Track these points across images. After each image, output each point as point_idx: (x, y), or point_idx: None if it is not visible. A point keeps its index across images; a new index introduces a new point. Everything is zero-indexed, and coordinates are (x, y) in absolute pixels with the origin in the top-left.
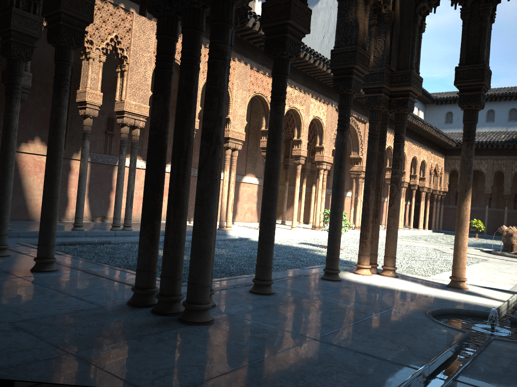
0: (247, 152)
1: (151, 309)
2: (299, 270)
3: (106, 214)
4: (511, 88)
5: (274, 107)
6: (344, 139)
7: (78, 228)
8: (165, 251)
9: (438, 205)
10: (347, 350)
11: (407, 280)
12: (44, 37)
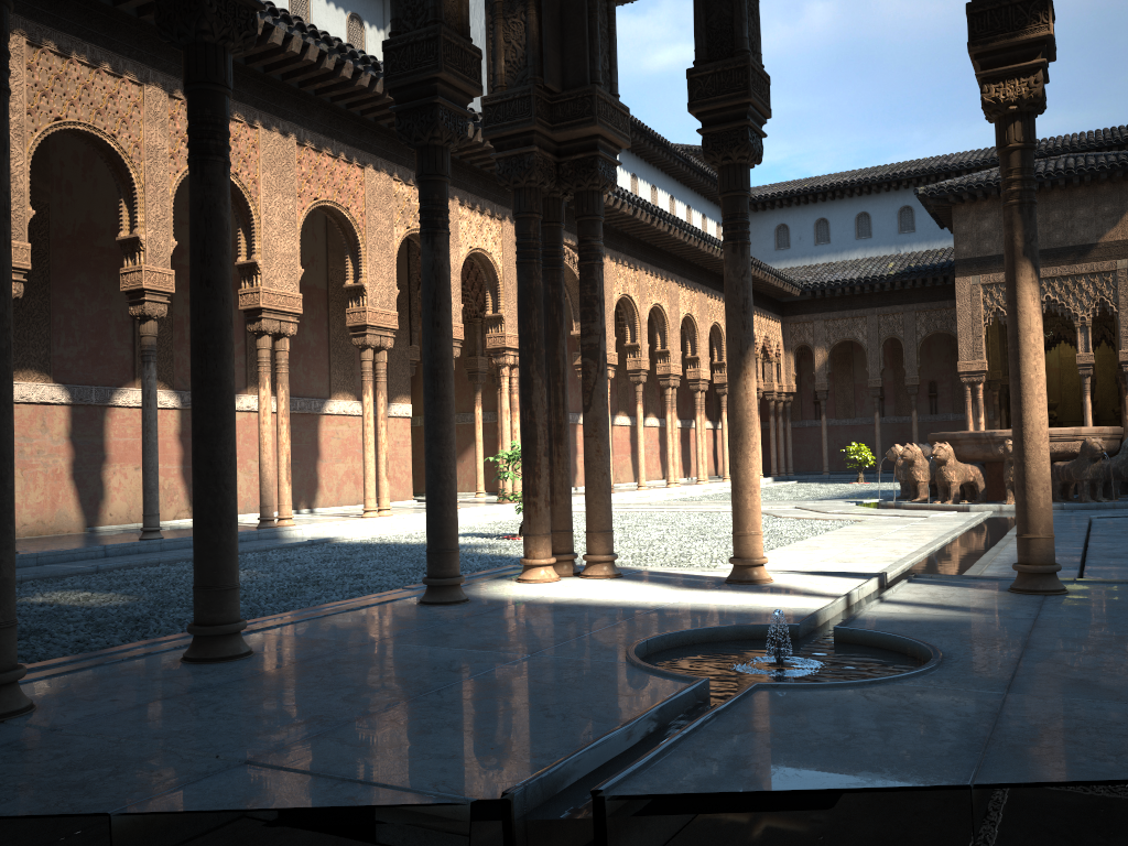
0: (330, 345)
1: None
2: (397, 593)
3: None
4: (897, 166)
5: (198, 170)
6: (437, 255)
7: None
8: None
9: (780, 423)
10: (318, 781)
11: (639, 580)
12: None
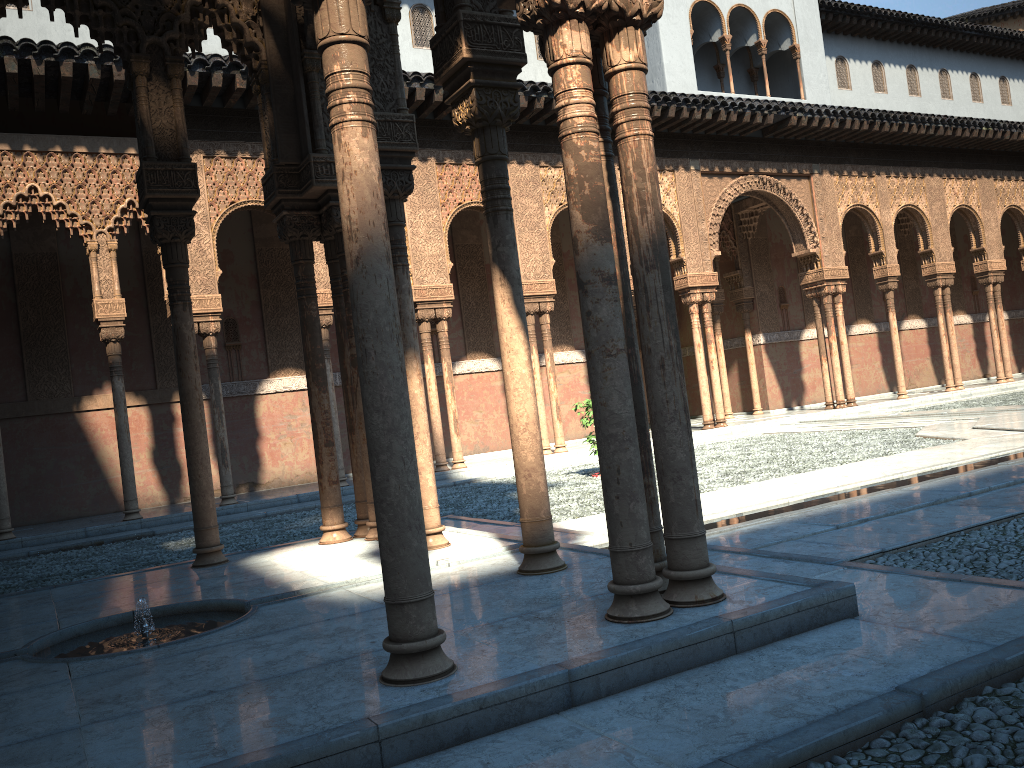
0: None
1: None
2: None
3: (257, 479)
4: None
5: None
6: (175, 321)
7: (128, 517)
8: None
9: None
10: None
11: None
12: None
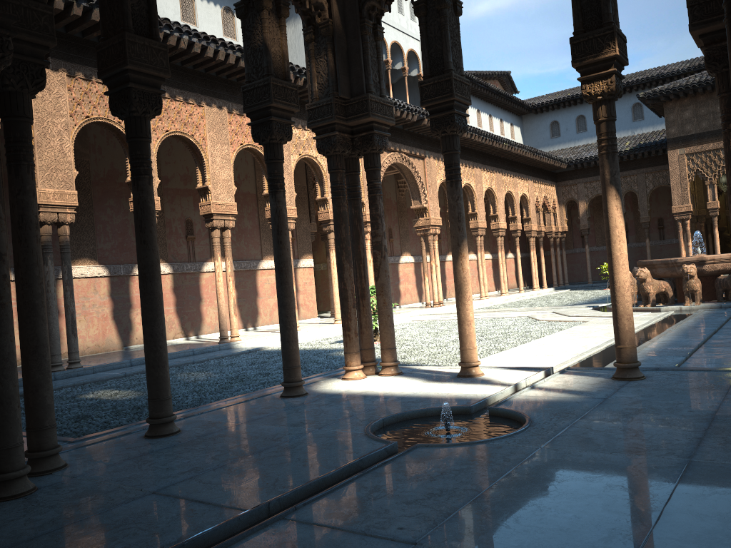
0: (260, 227)
1: None
2: (280, 387)
3: None
4: (630, 76)
5: (135, 183)
6: (278, 204)
7: None
8: None
9: (558, 251)
10: (181, 501)
11: (409, 376)
12: None
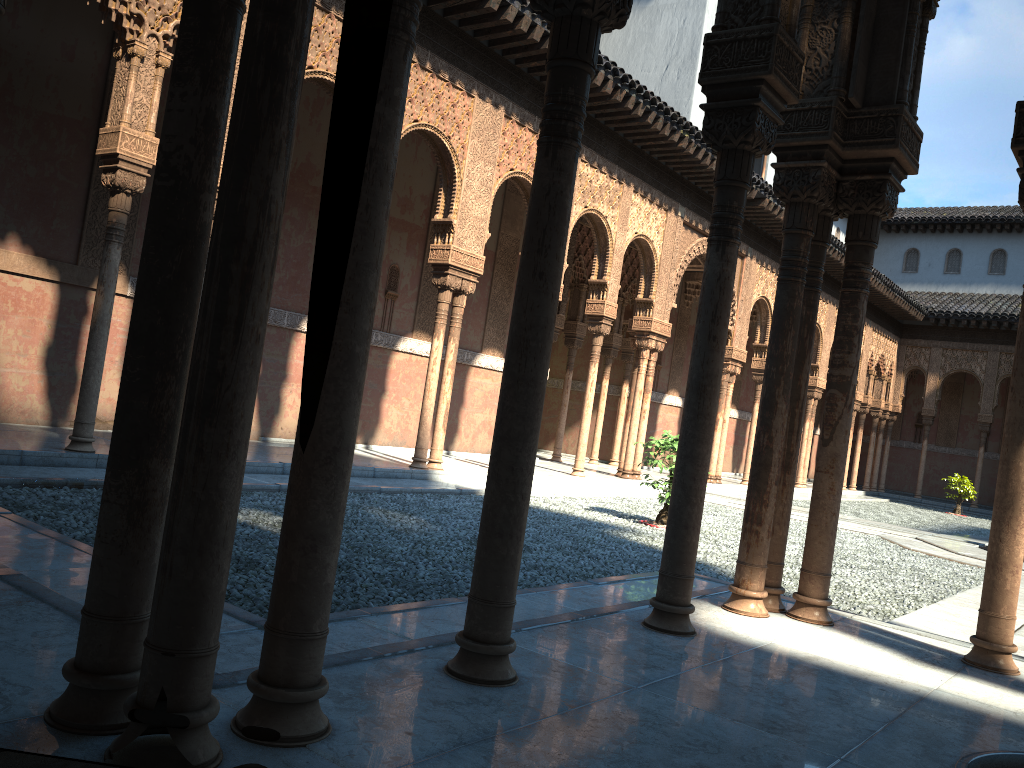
0: (489, 303)
1: (108, 747)
2: (586, 588)
3: None
4: None
5: (550, 152)
6: (725, 266)
7: (79, 447)
8: (163, 563)
9: (879, 440)
10: None
11: (858, 636)
12: (43, 9)
